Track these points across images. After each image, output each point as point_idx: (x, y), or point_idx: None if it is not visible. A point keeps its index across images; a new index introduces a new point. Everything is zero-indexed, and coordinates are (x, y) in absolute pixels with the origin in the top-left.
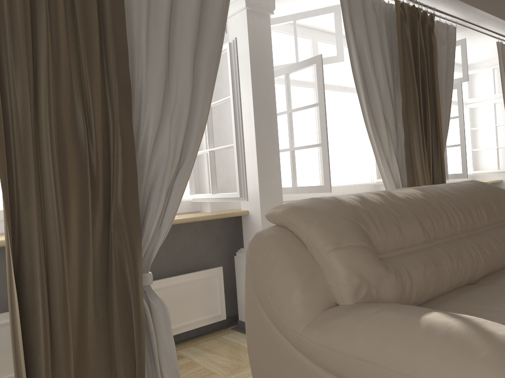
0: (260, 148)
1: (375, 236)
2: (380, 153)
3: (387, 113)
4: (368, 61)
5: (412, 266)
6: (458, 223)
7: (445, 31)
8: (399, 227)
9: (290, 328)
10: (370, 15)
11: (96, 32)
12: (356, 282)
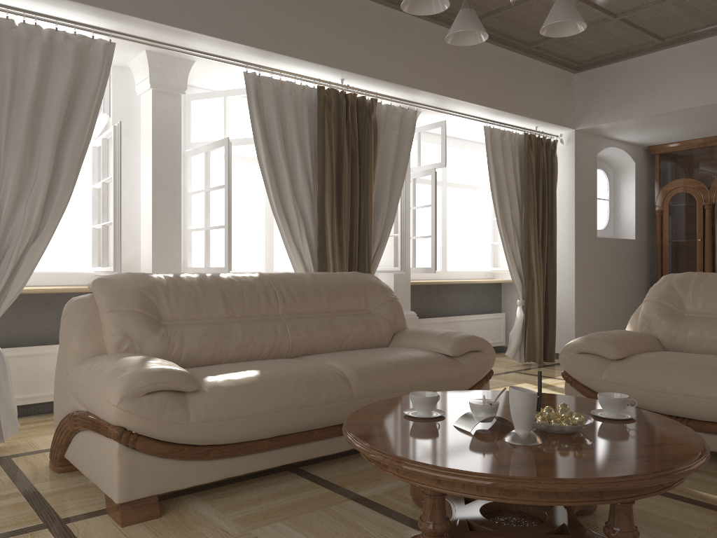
0: (157, 226)
1: (163, 306)
2: (289, 239)
3: (303, 199)
4: (278, 147)
5: (189, 333)
6: (281, 306)
7: (397, 115)
8: (196, 302)
9: (64, 369)
10: (287, 100)
11: None
12: (119, 337)
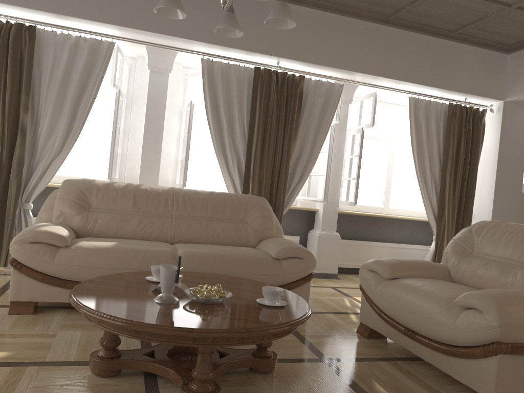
0: (145, 155)
1: (93, 199)
2: (224, 170)
3: (238, 143)
4: (221, 108)
5: (102, 217)
6: (174, 209)
7: (324, 87)
8: (115, 200)
9: None
10: (232, 77)
11: (15, 89)
12: (58, 213)
